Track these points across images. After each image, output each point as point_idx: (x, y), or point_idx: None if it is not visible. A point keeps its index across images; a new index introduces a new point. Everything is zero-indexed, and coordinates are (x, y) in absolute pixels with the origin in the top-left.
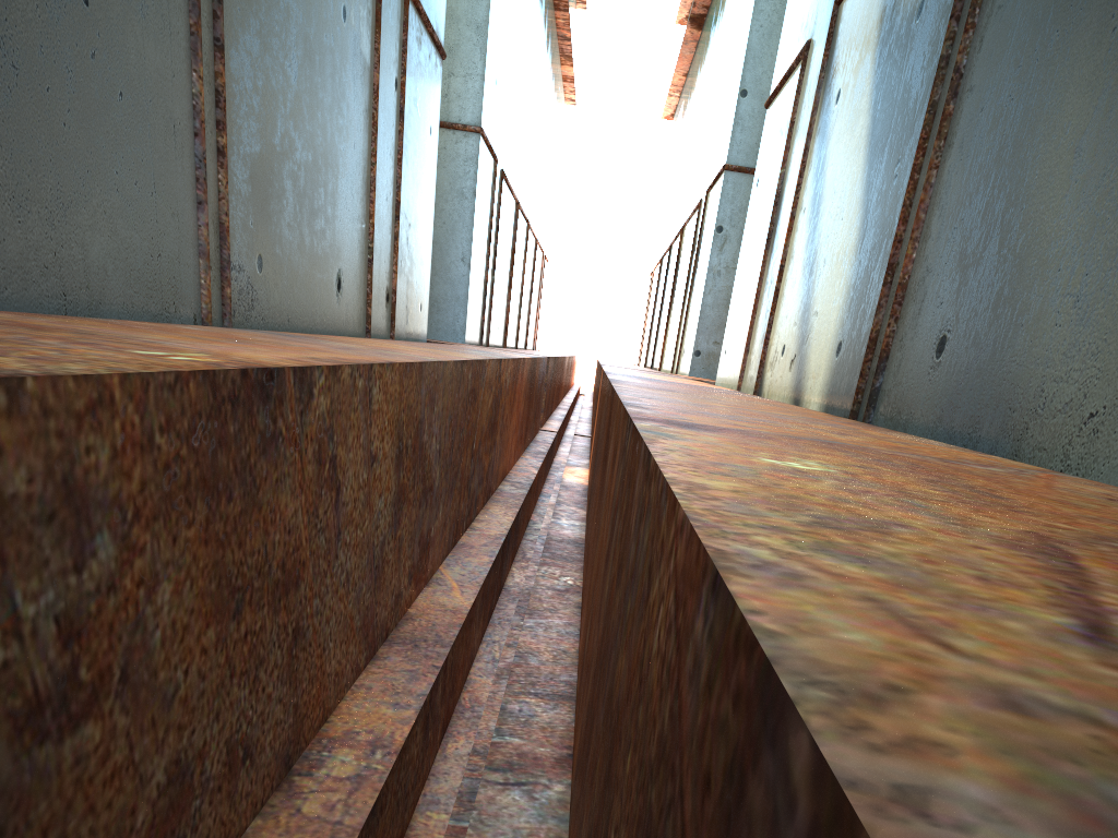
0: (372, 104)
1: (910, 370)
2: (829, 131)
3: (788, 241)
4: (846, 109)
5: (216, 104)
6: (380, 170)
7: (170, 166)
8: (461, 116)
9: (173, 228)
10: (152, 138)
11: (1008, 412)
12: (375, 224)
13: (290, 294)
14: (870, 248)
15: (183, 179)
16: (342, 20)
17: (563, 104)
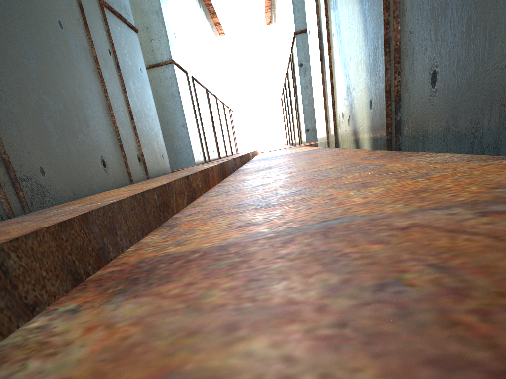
0: (96, 66)
1: (416, 102)
2: None
3: (330, 55)
4: None
5: None
6: (113, 98)
7: None
8: (162, 58)
9: None
10: None
11: (502, 108)
12: (118, 126)
13: (71, 179)
14: (372, 37)
15: None
16: (60, 28)
17: (219, 36)
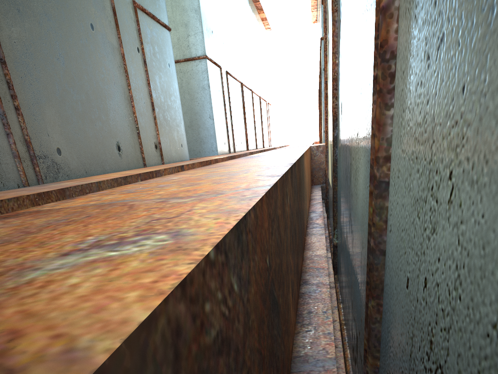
0: (123, 62)
1: (339, 124)
2: (328, 7)
3: (326, 68)
4: None
5: (9, 88)
6: (136, 91)
7: None
8: (196, 53)
9: None
10: None
11: (349, 140)
12: (138, 116)
13: (85, 160)
14: None
15: None
16: (91, 30)
17: (265, 31)
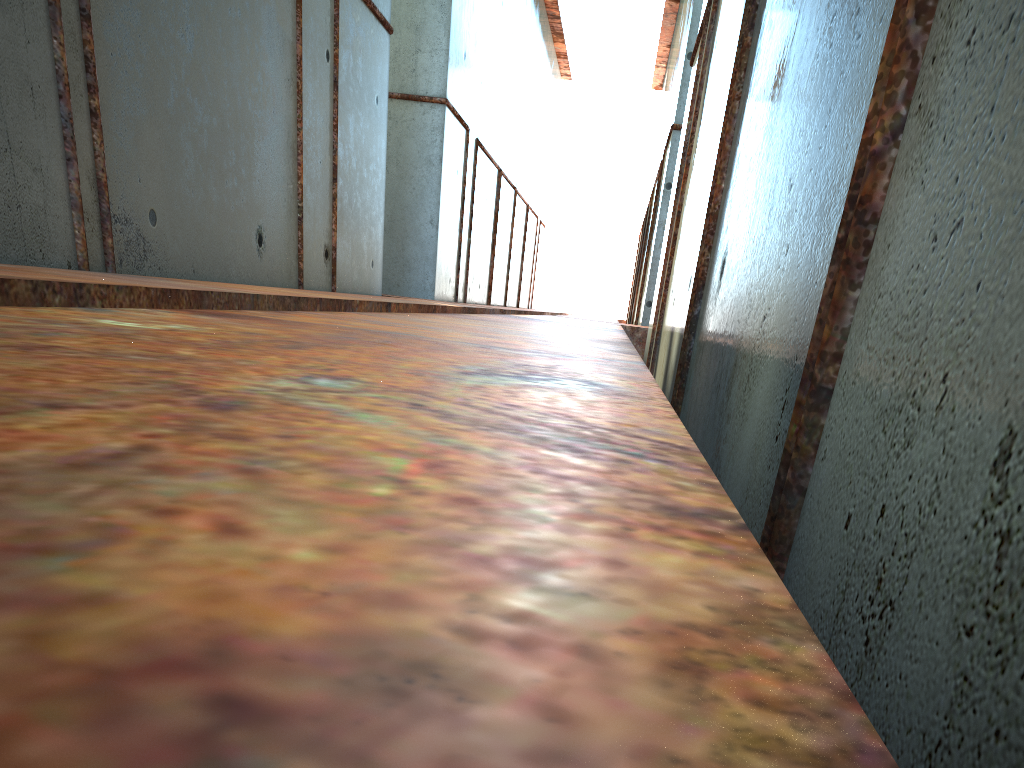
0: (296, 73)
1: (710, 295)
2: (709, 79)
3: (684, 188)
4: (717, 56)
5: (86, 69)
6: (310, 136)
7: (29, 125)
8: (427, 89)
9: (35, 182)
10: (3, 98)
11: (737, 325)
12: (305, 185)
13: (196, 246)
14: (710, 184)
15: (47, 137)
16: None
17: (559, 79)
